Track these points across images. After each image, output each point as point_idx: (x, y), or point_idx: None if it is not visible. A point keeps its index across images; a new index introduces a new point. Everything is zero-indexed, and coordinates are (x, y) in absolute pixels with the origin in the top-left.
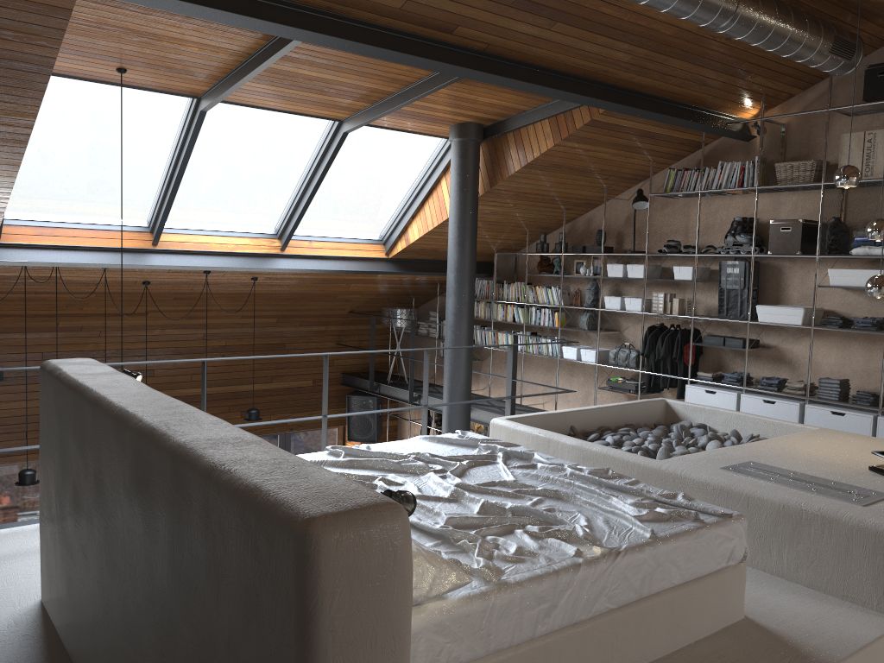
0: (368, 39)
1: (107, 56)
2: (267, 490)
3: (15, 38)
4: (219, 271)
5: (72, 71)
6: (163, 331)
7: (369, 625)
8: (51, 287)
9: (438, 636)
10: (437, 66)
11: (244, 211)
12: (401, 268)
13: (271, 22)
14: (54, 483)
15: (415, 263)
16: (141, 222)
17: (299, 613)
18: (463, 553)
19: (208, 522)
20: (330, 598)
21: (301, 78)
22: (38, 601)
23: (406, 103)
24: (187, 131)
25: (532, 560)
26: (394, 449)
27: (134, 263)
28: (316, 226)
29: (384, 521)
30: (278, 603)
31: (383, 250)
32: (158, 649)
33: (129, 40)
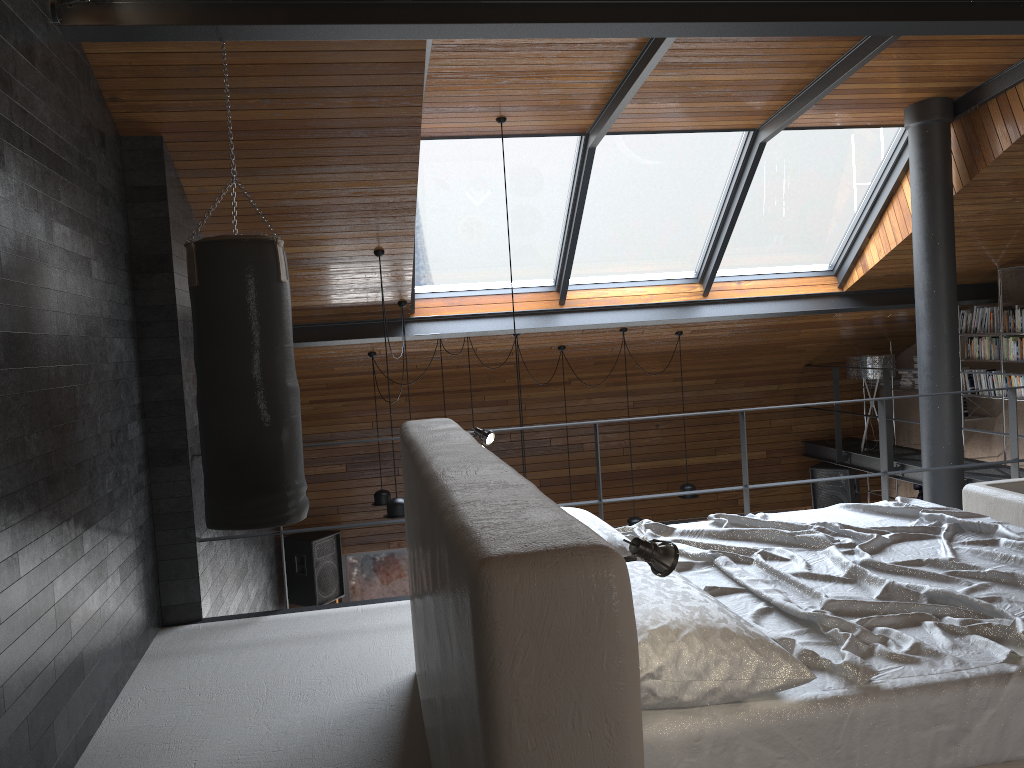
0: (746, 15)
1: (483, 107)
2: (468, 529)
3: (381, 104)
4: (637, 327)
5: (455, 130)
6: (589, 400)
7: (568, 699)
8: (470, 360)
9: (764, 747)
10: (844, 29)
11: (656, 256)
12: (862, 303)
13: (621, 22)
14: (408, 547)
15: (881, 295)
16: (546, 281)
17: (478, 673)
18: (831, 646)
19: (440, 572)
20: (510, 658)
21: (692, 86)
22: (412, 673)
23: (828, 89)
24: (579, 174)
25: (931, 662)
26: (799, 519)
27: (541, 326)
28: (744, 263)
29: (583, 568)
30: (468, 661)
31: (835, 283)
32: (442, 721)
33: (498, 84)
